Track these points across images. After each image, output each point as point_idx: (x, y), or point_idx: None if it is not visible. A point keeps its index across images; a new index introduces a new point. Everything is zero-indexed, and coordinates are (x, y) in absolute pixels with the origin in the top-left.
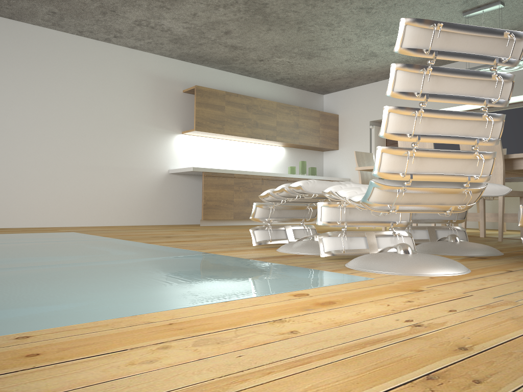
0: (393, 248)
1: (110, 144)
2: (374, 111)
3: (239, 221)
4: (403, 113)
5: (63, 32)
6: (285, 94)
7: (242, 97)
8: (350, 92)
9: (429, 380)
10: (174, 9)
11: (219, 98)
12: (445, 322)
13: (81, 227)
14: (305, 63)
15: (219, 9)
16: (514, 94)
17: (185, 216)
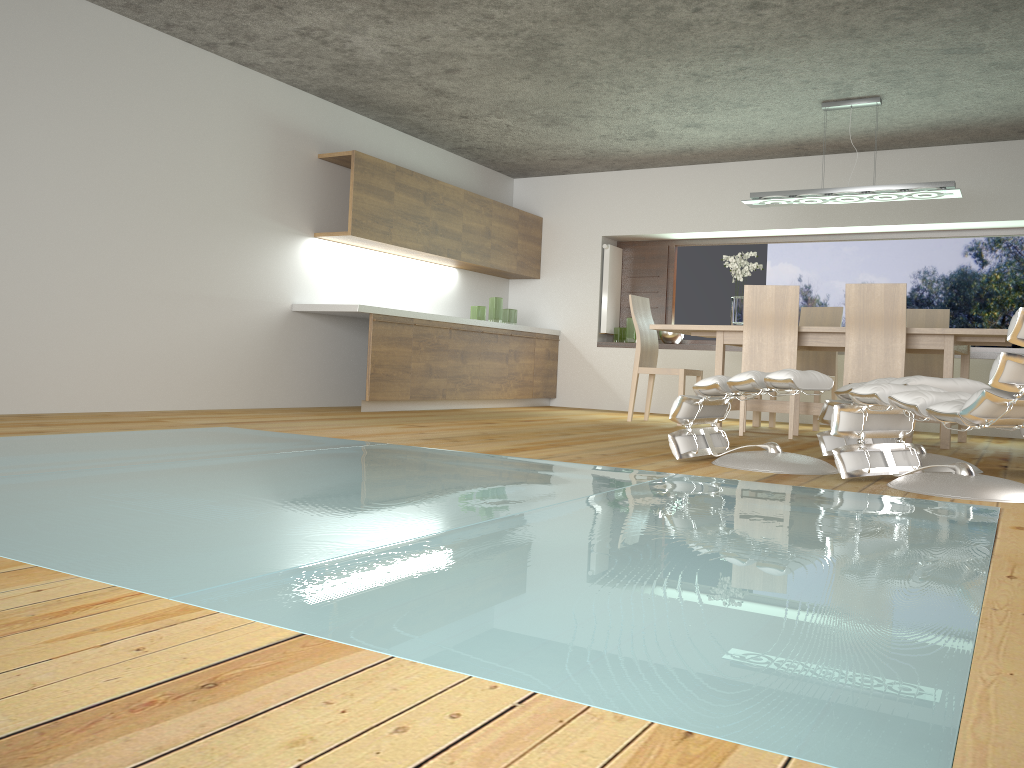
0: (907, 465)
1: (203, 252)
2: (611, 219)
3: (414, 403)
4: None
5: (132, 20)
6: (463, 173)
7: (418, 177)
8: (567, 181)
9: None
10: (397, 24)
11: (387, 177)
12: None
13: (166, 413)
14: (534, 130)
15: (475, 38)
16: (842, 223)
17: (313, 391)
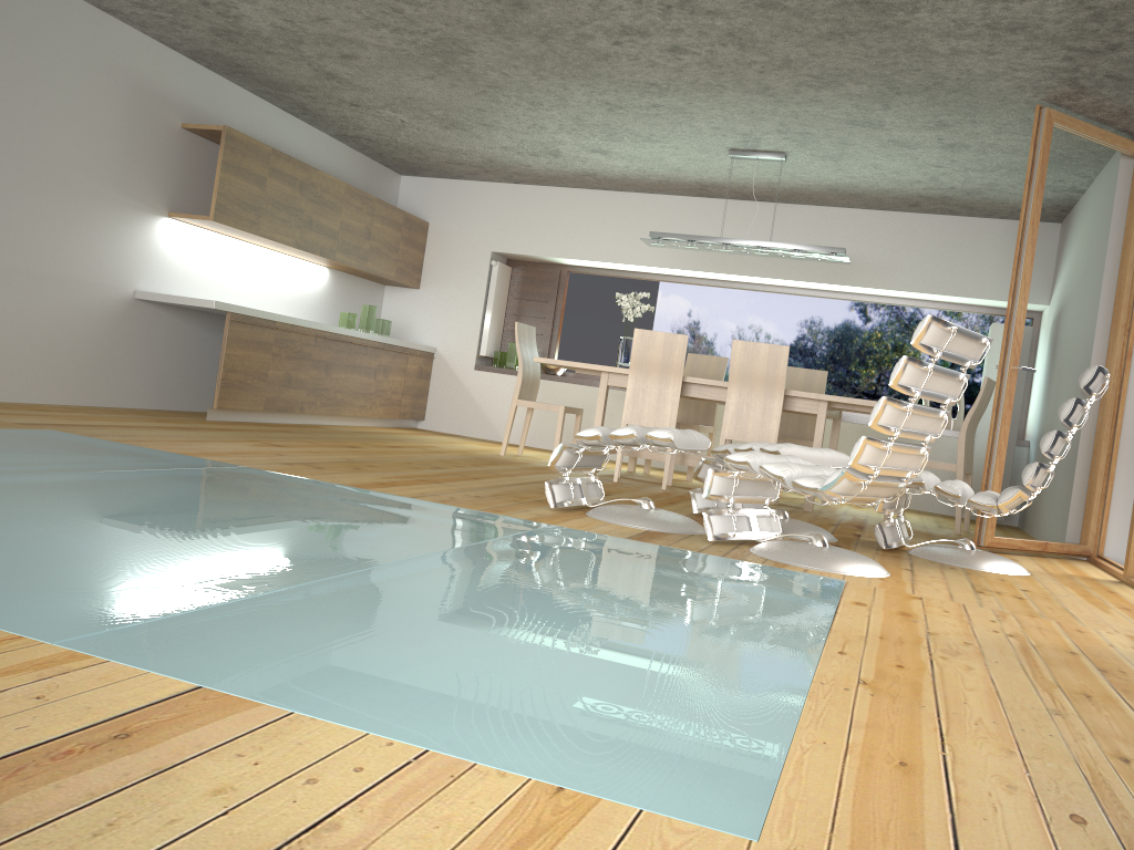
0: (769, 531)
1: (34, 220)
2: (503, 235)
3: (267, 415)
4: (899, 407)
5: None
6: (345, 163)
7: (296, 164)
8: (459, 186)
9: (1105, 672)
10: (294, 0)
11: (261, 160)
12: (1015, 632)
13: None
14: (431, 130)
15: (380, 29)
16: (737, 271)
17: (151, 391)
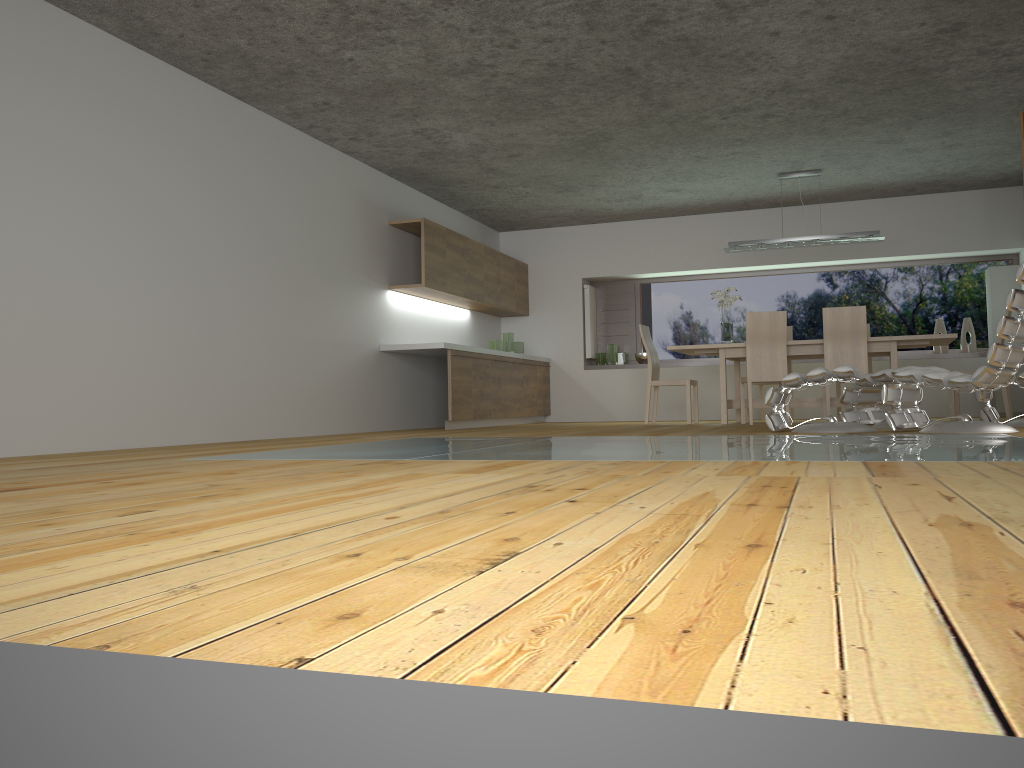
0: (922, 421)
1: (329, 305)
2: (588, 264)
3: (472, 422)
4: (1013, 321)
5: (284, 123)
6: (469, 230)
7: (458, 236)
8: (547, 233)
9: None
10: (498, 126)
11: (442, 237)
12: None
13: (325, 436)
14: (546, 196)
15: (551, 135)
16: (779, 261)
17: (394, 417)
